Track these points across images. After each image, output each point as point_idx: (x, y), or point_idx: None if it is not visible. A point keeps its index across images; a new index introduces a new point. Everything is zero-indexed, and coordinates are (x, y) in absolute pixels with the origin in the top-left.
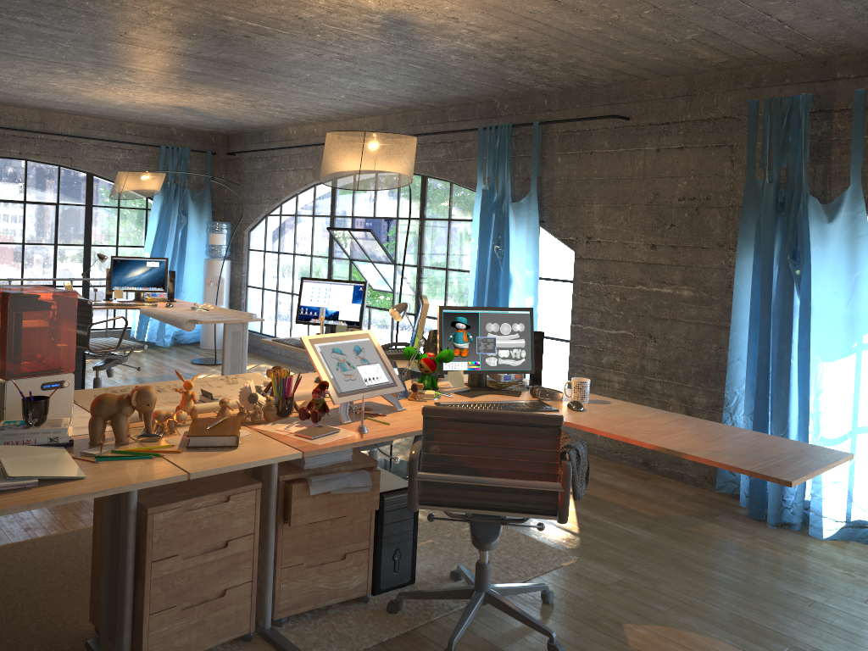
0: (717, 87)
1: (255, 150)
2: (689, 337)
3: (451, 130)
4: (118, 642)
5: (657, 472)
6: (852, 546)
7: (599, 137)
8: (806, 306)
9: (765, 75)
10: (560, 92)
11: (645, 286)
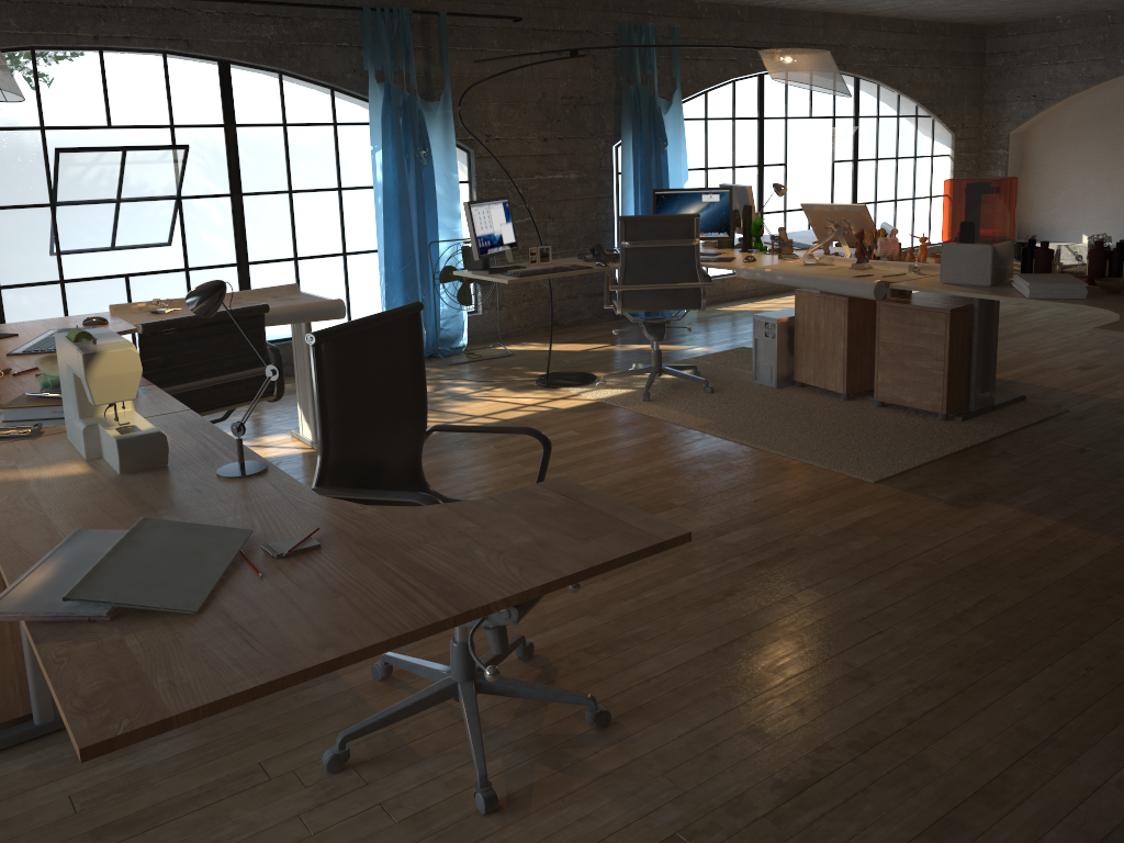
0: (581, 5)
1: None
2: (577, 211)
3: (316, 4)
4: (993, 385)
5: (564, 327)
6: (692, 312)
7: (488, 36)
8: (668, 171)
9: (610, 2)
10: None
11: (542, 176)
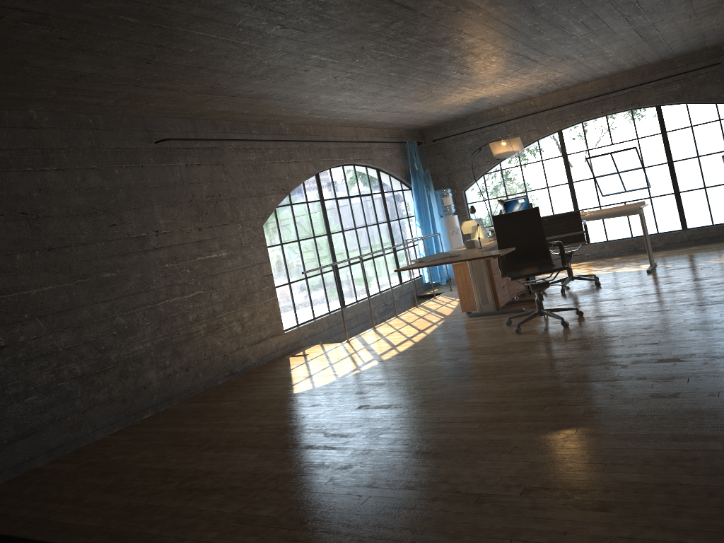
0: None
1: (472, 130)
2: None
3: (694, 69)
4: None
5: None
6: None
7: None
8: None
9: None
10: None
11: None
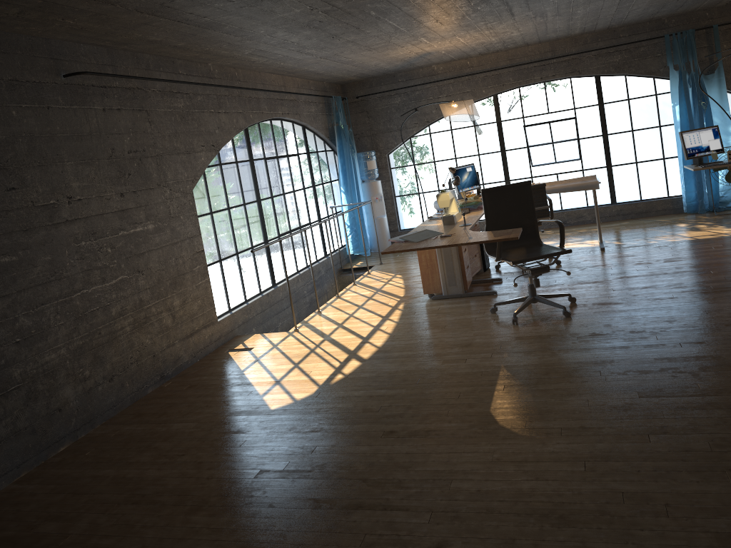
0: None
1: (403, 88)
2: None
3: (638, 41)
4: None
5: None
6: None
7: None
8: None
9: None
10: (718, 7)
11: None
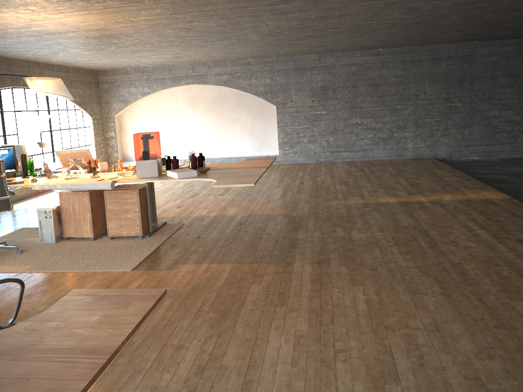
0: None
1: None
2: None
3: None
4: (156, 219)
5: None
6: None
7: None
8: None
9: None
10: None
11: None
